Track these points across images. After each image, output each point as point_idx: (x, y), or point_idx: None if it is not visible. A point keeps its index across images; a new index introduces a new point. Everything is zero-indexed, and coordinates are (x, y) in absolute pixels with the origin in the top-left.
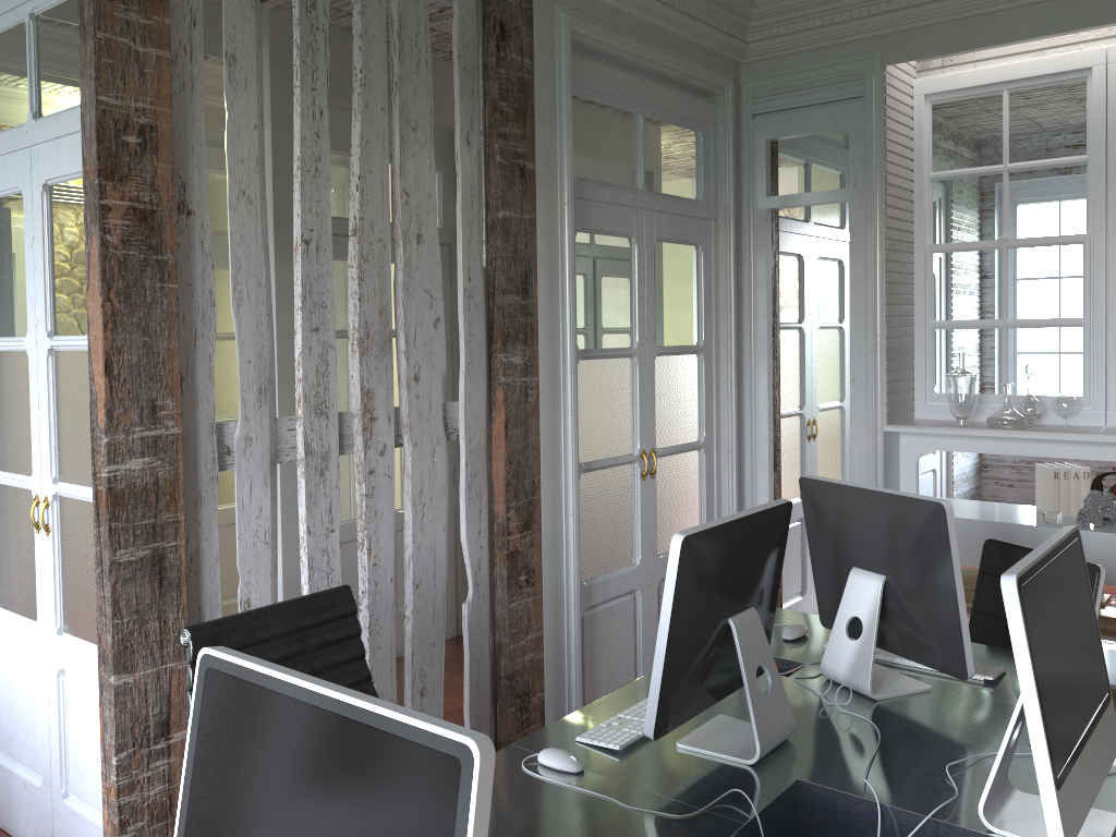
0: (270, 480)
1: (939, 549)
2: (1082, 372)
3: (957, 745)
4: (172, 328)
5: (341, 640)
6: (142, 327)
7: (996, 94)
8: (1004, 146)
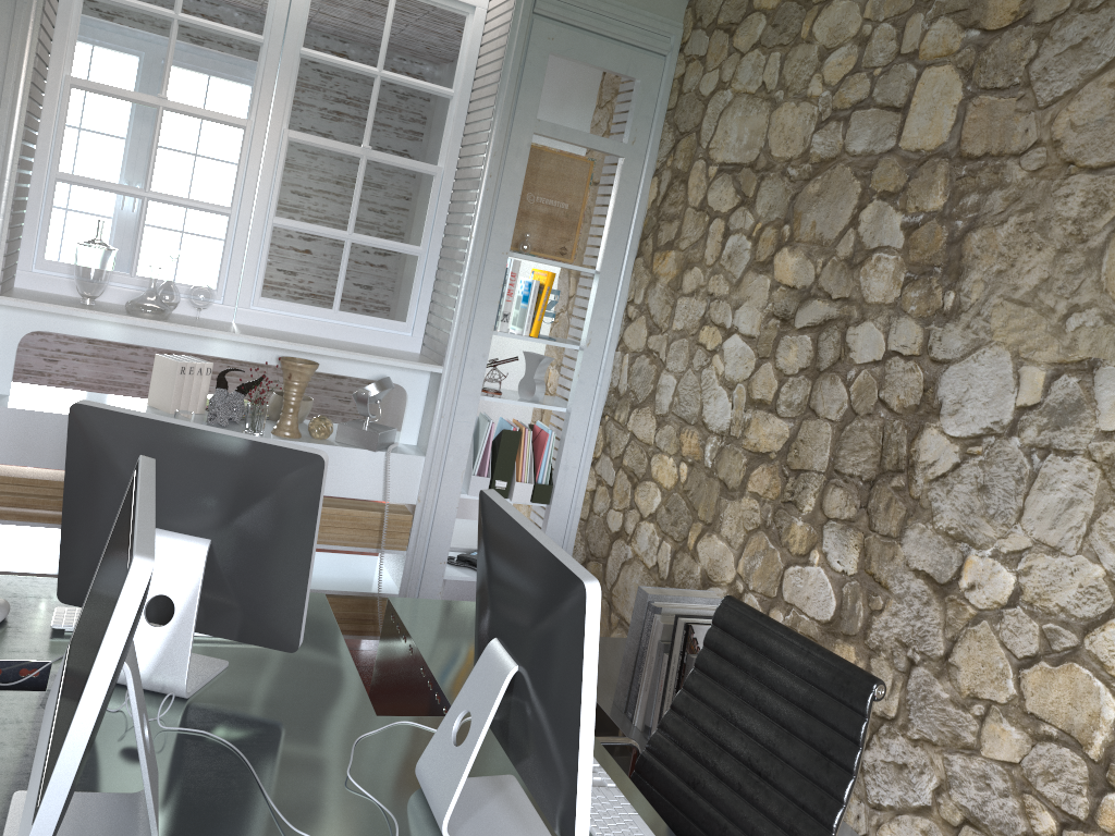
0: None
1: (304, 508)
2: (219, 263)
3: (322, 738)
4: None
5: None
6: None
7: None
8: None
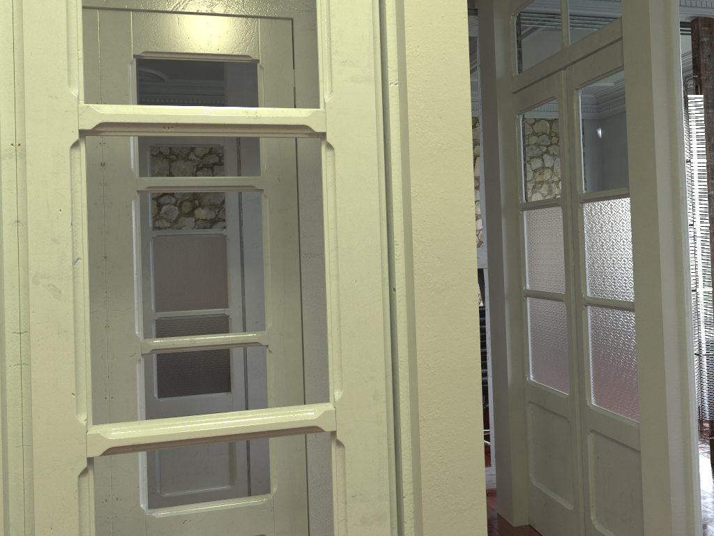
0: None
1: None
2: None
3: None
4: None
5: None
6: None
7: None
8: None
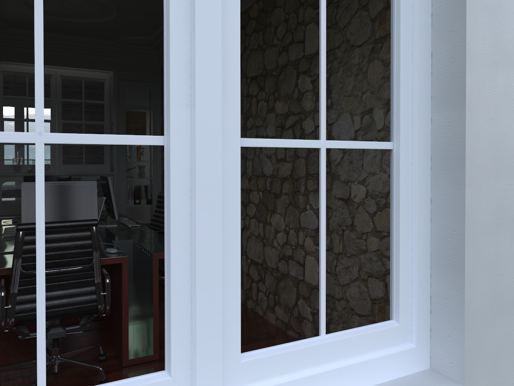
0: None
1: None
2: (50, 157)
3: None
4: None
5: None
6: None
7: (24, 75)
8: (27, 91)
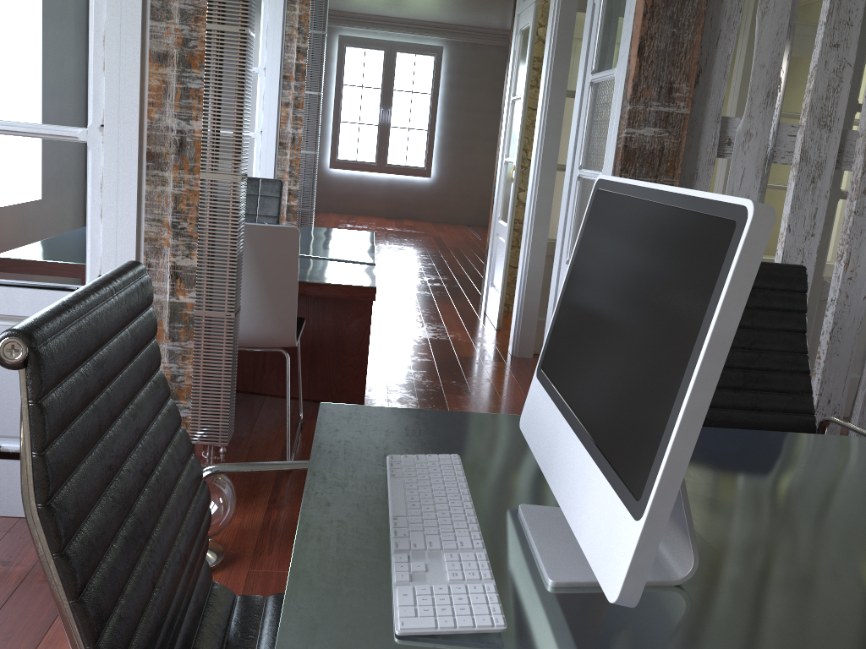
0: (761, 175)
1: None
2: None
3: None
4: (698, 24)
5: (784, 309)
6: (673, 20)
7: None
8: None
